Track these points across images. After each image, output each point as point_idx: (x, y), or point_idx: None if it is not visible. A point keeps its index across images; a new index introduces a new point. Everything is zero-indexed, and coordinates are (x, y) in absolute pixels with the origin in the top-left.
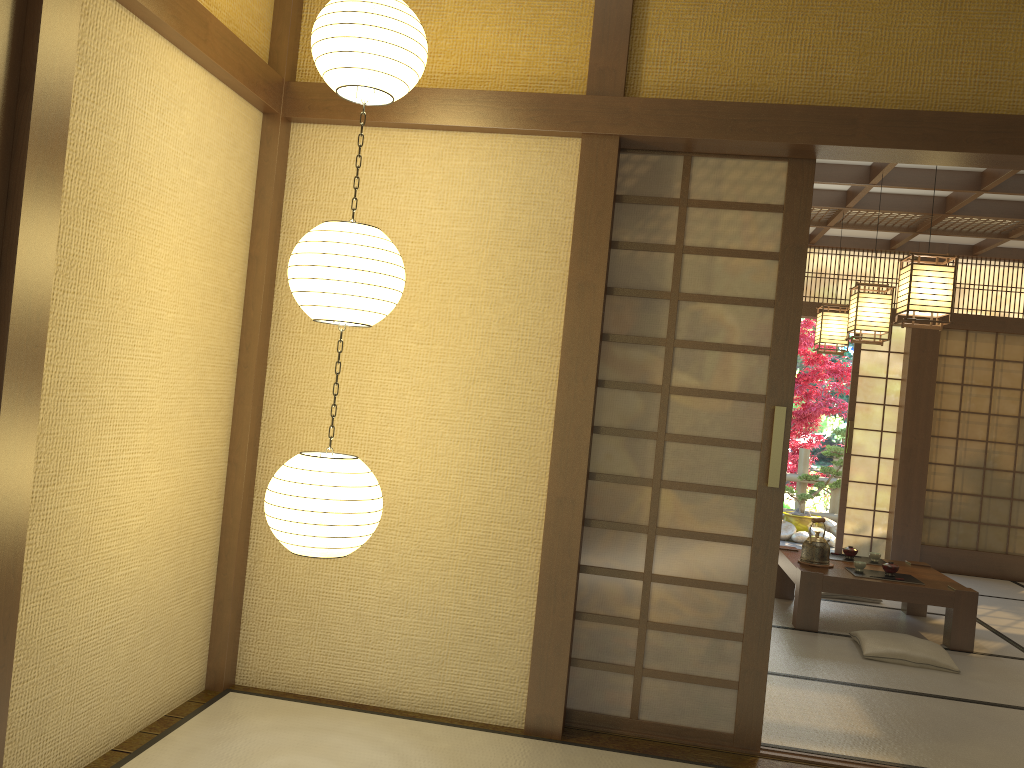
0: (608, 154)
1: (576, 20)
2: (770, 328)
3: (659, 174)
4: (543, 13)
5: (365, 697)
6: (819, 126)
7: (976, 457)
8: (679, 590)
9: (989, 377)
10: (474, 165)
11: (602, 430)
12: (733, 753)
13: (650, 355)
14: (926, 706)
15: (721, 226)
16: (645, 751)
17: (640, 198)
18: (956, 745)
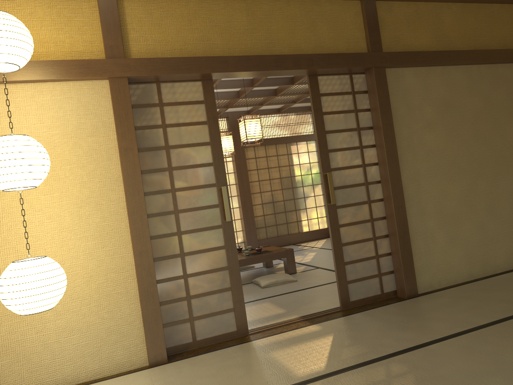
0: (124, 86)
1: (91, 22)
2: (211, 154)
3: (147, 93)
4: (73, 20)
5: (60, 384)
6: (214, 65)
7: (269, 198)
8: (200, 277)
9: (266, 164)
10: (54, 98)
11: (149, 216)
12: (239, 338)
13: (162, 176)
14: (294, 295)
15: (180, 113)
16: (206, 351)
17: (140, 105)
18: (311, 304)
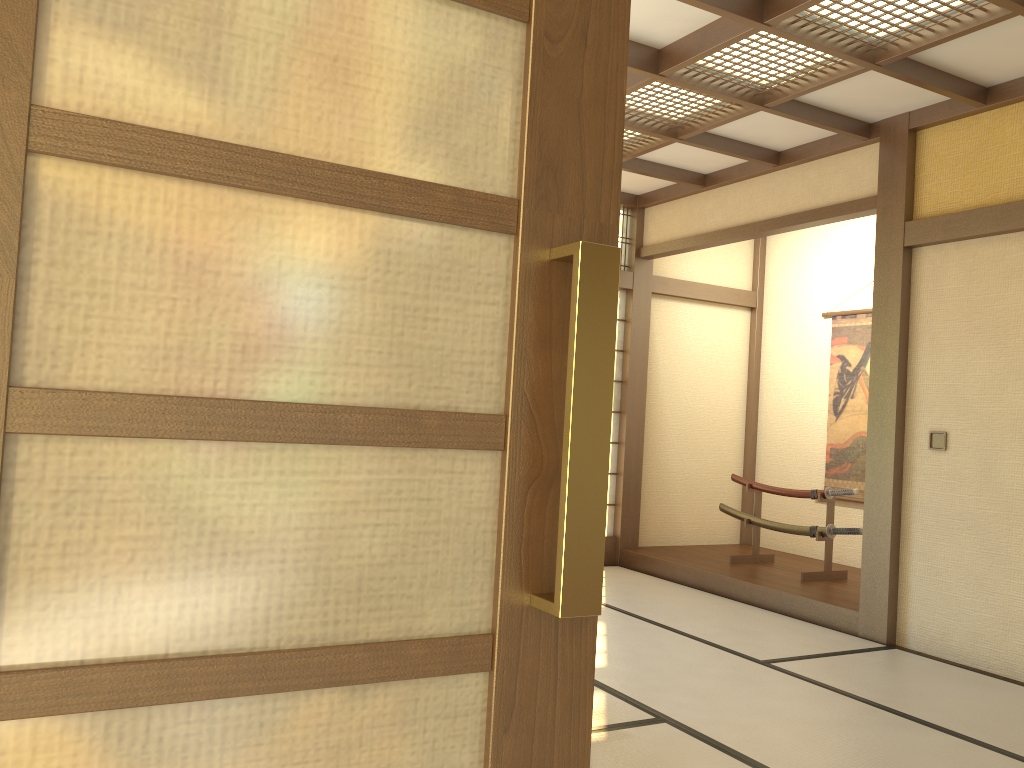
0: None
1: None
2: None
3: None
4: None
5: None
6: None
7: None
8: None
9: None
10: None
11: None
12: None
13: None
14: None
15: None
16: None
17: None
18: None
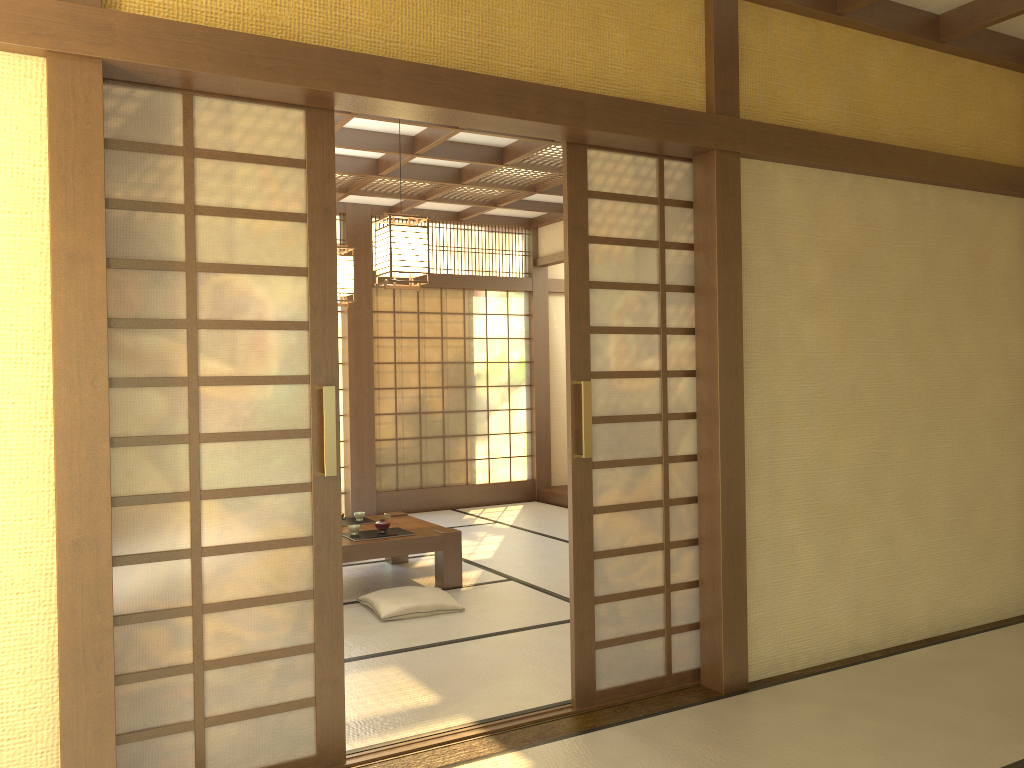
0: (90, 83)
1: None
2: (306, 299)
3: (154, 115)
4: None
5: None
6: (344, 73)
7: (413, 403)
8: (238, 615)
9: (416, 329)
10: None
11: (117, 442)
12: None
13: (169, 341)
14: (458, 653)
15: (238, 182)
16: None
17: (132, 144)
18: (501, 684)
